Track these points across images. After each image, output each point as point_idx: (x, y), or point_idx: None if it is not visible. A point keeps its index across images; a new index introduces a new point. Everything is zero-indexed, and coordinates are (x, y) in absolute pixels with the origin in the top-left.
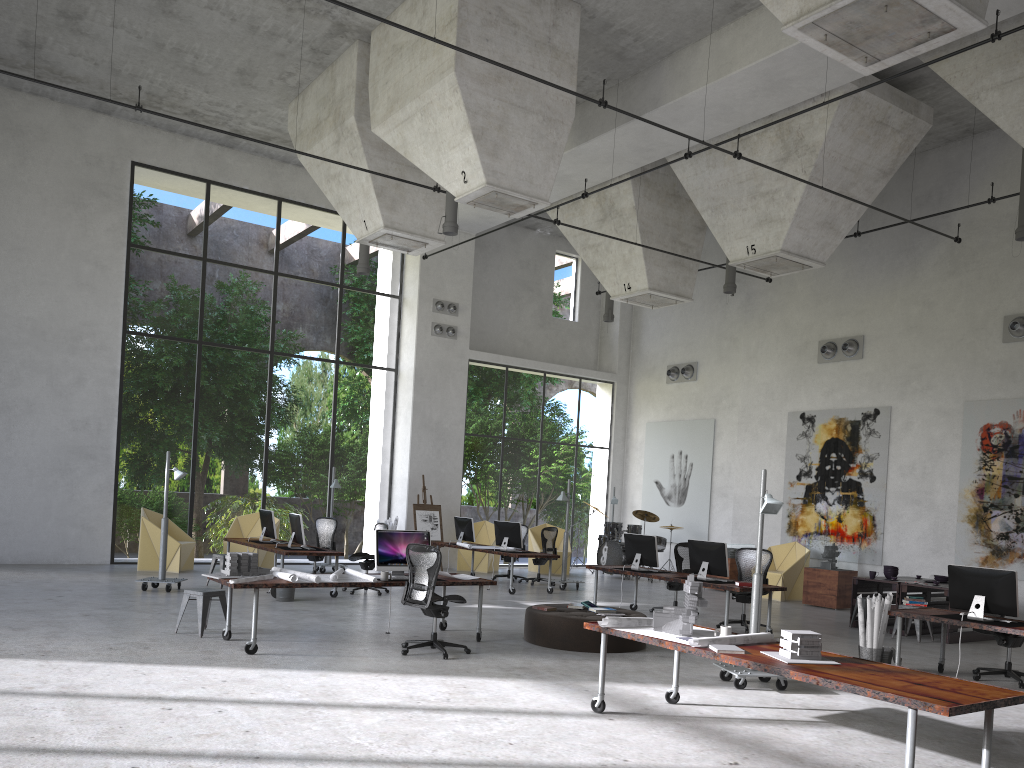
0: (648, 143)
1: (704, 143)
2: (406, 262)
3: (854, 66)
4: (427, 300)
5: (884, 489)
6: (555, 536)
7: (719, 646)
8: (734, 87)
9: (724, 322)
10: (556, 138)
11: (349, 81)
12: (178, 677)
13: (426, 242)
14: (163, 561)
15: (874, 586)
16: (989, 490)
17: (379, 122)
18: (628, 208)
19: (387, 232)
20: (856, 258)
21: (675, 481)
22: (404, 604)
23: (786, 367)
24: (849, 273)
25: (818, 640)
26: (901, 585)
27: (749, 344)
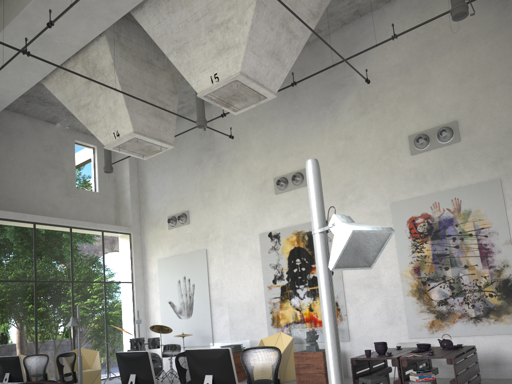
0: None
1: None
2: None
3: None
4: None
5: (341, 280)
6: (74, 360)
7: None
8: None
9: (204, 179)
10: None
11: None
12: None
13: None
14: None
15: (366, 363)
16: (424, 268)
17: None
18: (108, 66)
19: None
20: (291, 116)
21: (183, 299)
22: None
23: (253, 201)
24: (288, 127)
25: None
26: (401, 360)
27: (223, 189)
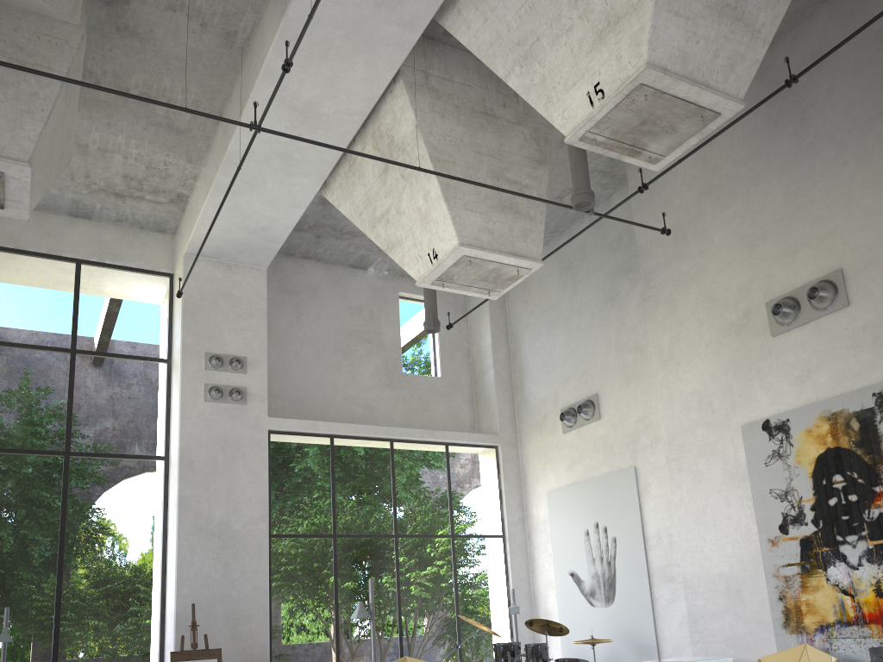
0: None
1: None
2: (174, 314)
3: None
4: (196, 355)
5: None
6: None
7: None
8: None
9: (623, 330)
10: None
11: None
12: None
13: None
14: None
15: None
16: None
17: None
18: (410, 132)
19: None
20: (797, 162)
21: (596, 568)
22: None
23: (723, 358)
24: (791, 187)
25: None
26: None
27: (660, 342)
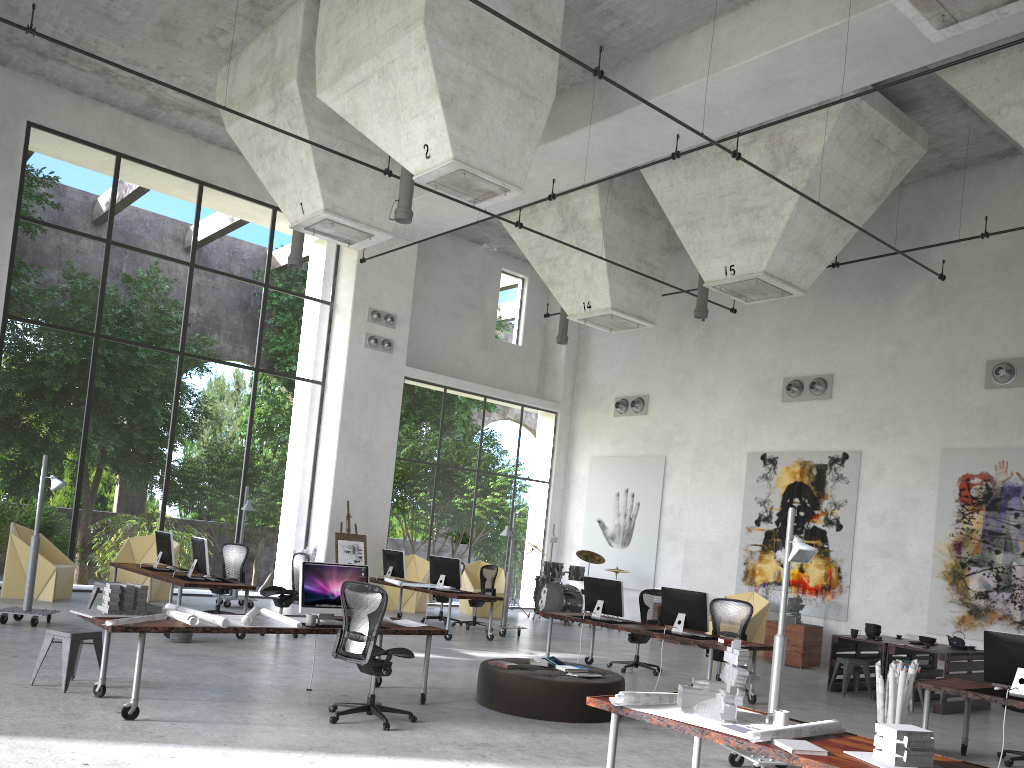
0: (623, 146)
1: (703, 136)
2: (340, 266)
3: (924, 28)
4: (362, 308)
5: (851, 539)
6: (495, 575)
7: (789, 742)
8: (729, 85)
9: (679, 354)
10: (534, 118)
11: (292, 41)
12: (20, 757)
13: (371, 233)
14: (30, 588)
15: (852, 645)
16: (967, 545)
17: (326, 86)
18: (593, 220)
19: (327, 217)
20: (826, 293)
21: (620, 521)
22: (336, 657)
23: (747, 404)
24: (818, 308)
25: (931, 740)
26: (888, 646)
27: (707, 378)
